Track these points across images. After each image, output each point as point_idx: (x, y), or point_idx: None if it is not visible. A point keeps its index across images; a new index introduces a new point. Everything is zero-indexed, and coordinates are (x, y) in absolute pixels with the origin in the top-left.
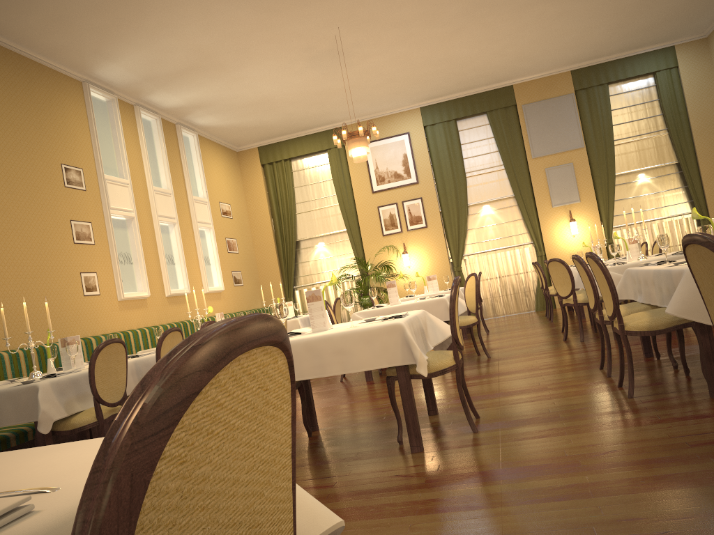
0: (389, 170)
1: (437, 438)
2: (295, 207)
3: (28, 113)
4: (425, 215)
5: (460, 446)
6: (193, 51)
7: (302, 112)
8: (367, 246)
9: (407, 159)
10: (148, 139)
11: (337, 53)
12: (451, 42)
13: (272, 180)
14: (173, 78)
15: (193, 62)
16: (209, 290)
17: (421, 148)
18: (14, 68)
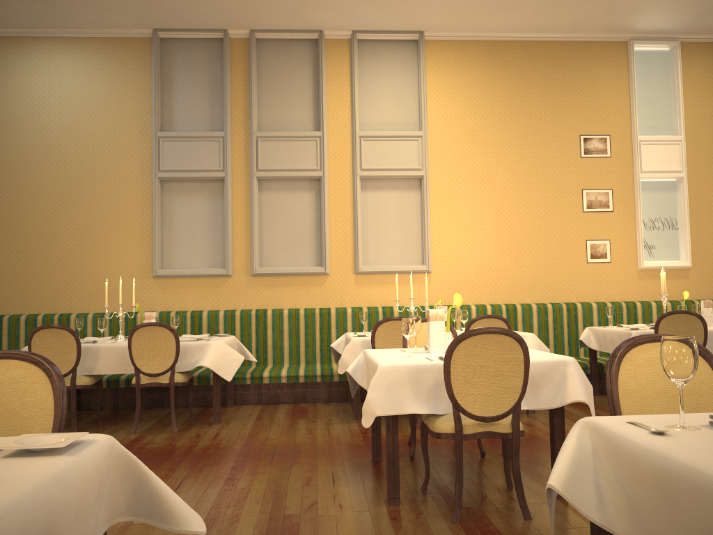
0: None
1: (438, 507)
2: None
3: (545, 94)
4: None
5: (395, 519)
6: None
7: None
8: None
9: None
10: None
11: None
12: None
13: None
14: None
15: None
16: None
17: None
18: (535, 56)
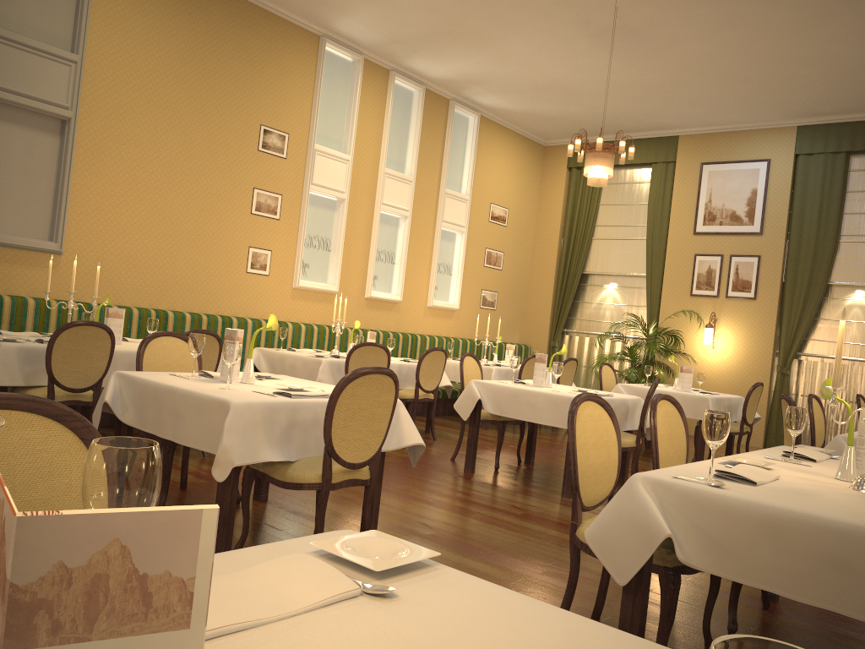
0: (725, 207)
1: None
2: (594, 230)
3: (233, 63)
4: (758, 282)
5: None
6: (433, 11)
7: (615, 107)
8: (665, 303)
9: (755, 198)
10: (403, 113)
11: (631, 33)
12: (817, 33)
13: (575, 189)
14: (424, 43)
15: (439, 25)
16: (434, 304)
17: (781, 185)
18: (230, 13)
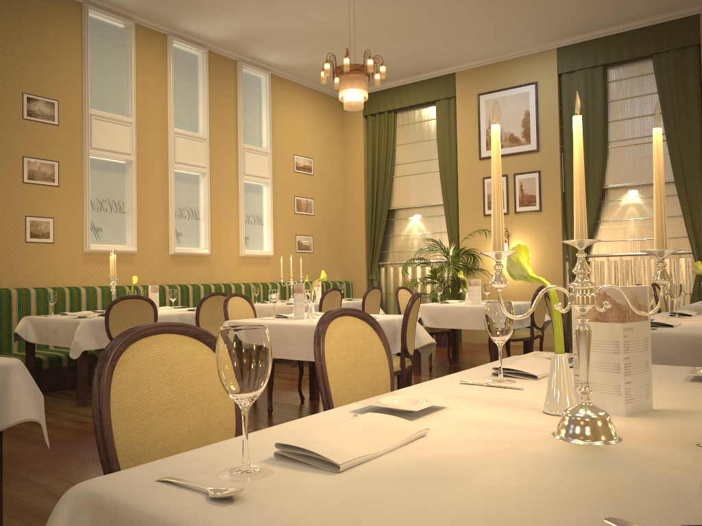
0: (504, 131)
1: None
2: (394, 169)
3: None
4: (541, 195)
5: None
6: None
7: (390, 51)
8: (463, 226)
9: (529, 118)
10: (188, 75)
11: None
12: None
13: (373, 134)
14: None
15: None
16: (246, 253)
17: (550, 103)
18: None
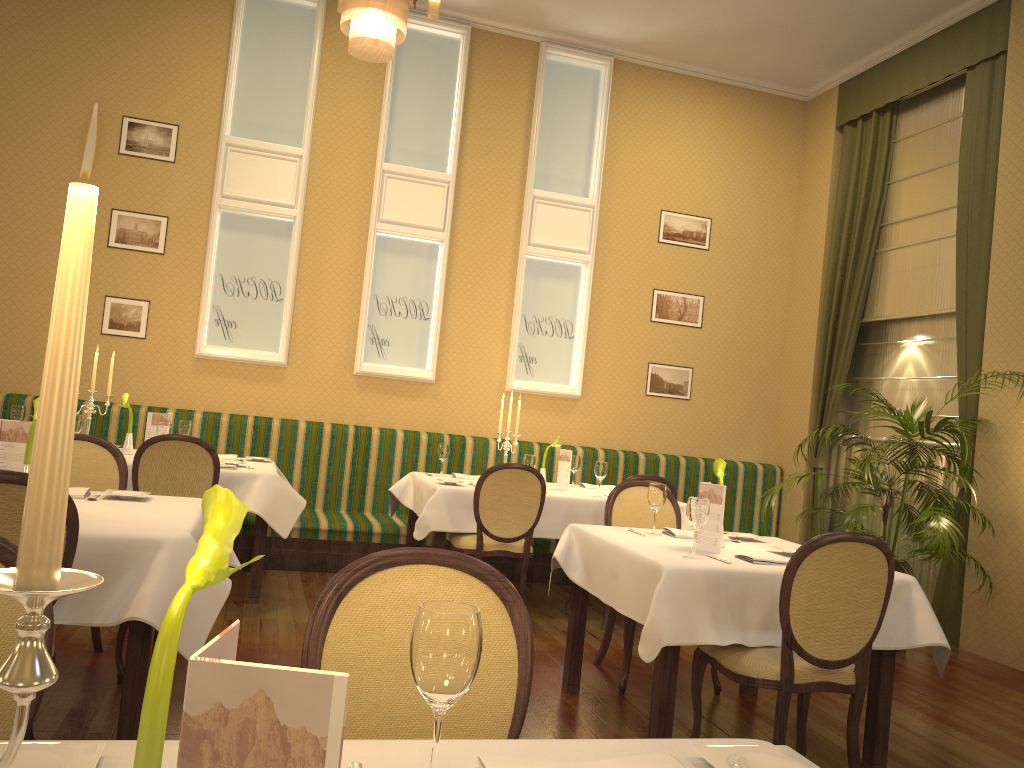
0: None
1: None
2: (880, 235)
3: (68, 34)
4: None
5: None
6: None
7: None
8: (990, 364)
9: None
10: (435, 75)
11: None
12: None
13: (849, 165)
14: None
15: None
16: (517, 386)
17: None
18: None
